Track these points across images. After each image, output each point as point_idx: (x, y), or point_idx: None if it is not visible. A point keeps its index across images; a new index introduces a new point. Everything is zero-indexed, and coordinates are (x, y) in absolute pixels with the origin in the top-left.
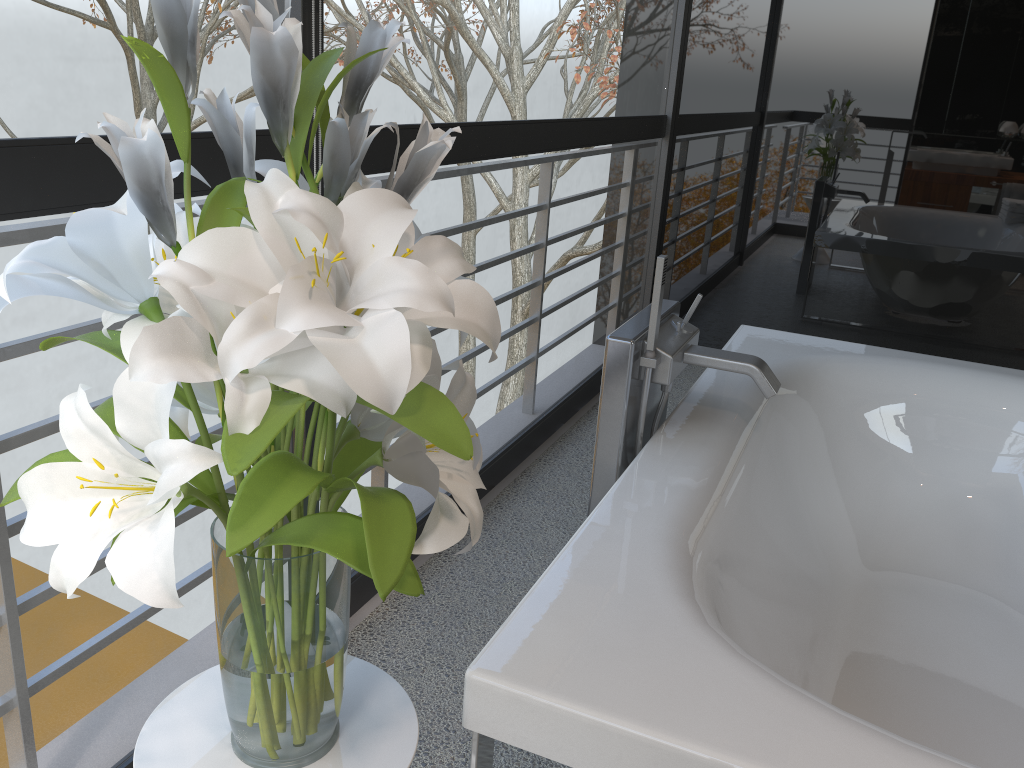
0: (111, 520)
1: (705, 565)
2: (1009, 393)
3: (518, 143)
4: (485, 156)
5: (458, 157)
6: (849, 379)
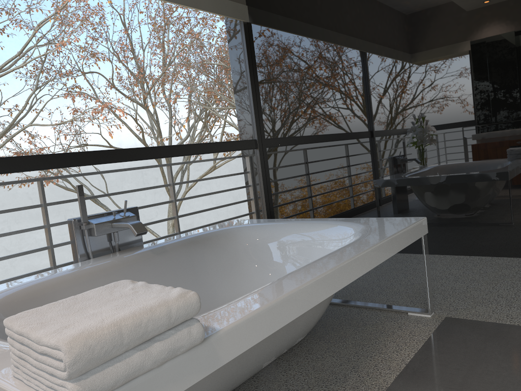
0: None
1: (39, 295)
2: (314, 228)
3: (110, 158)
4: (83, 164)
5: (60, 165)
6: (251, 233)
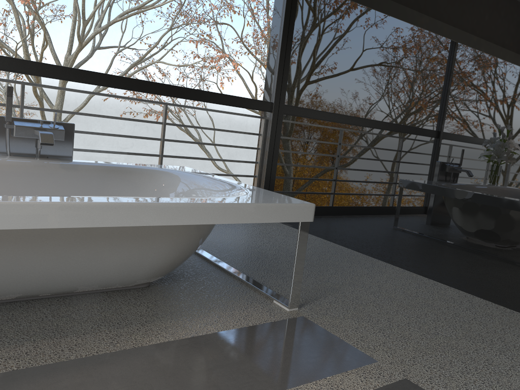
0: None
1: None
2: (220, 188)
3: (92, 79)
4: (61, 78)
5: (37, 74)
6: (174, 179)
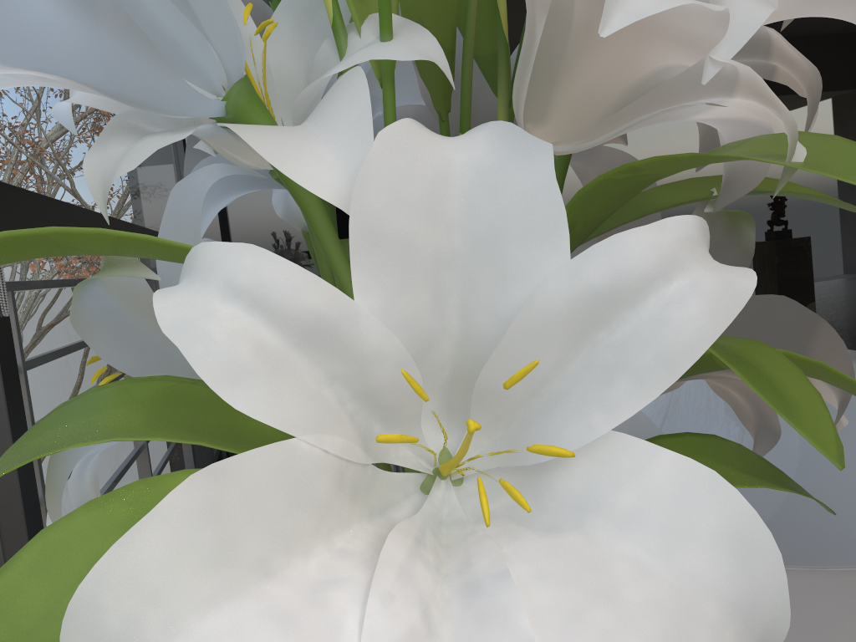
0: (423, 568)
1: None
2: None
3: None
4: None
5: None
6: None
